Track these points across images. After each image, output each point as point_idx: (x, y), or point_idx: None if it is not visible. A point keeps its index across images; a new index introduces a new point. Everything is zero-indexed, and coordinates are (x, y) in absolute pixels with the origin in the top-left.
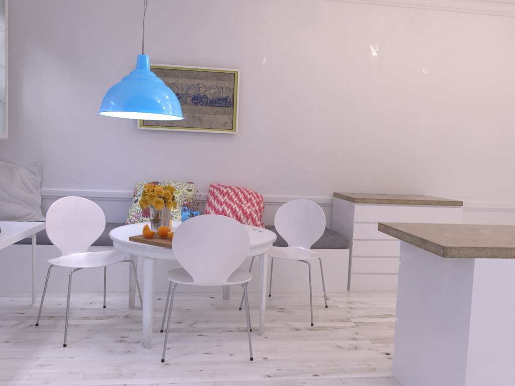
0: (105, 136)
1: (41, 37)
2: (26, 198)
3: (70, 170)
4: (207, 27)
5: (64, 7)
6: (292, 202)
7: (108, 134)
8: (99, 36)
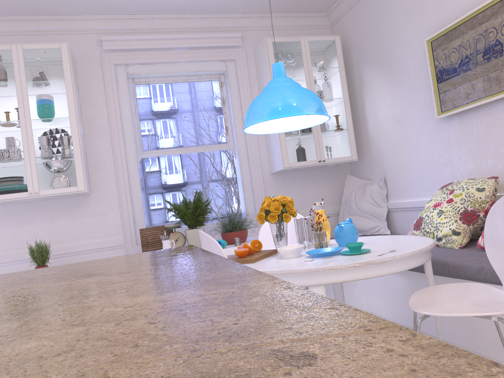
0: (419, 137)
1: (367, 58)
2: (373, 212)
3: (402, 179)
4: None
5: (374, 19)
6: (502, 201)
7: (421, 134)
8: (398, 30)
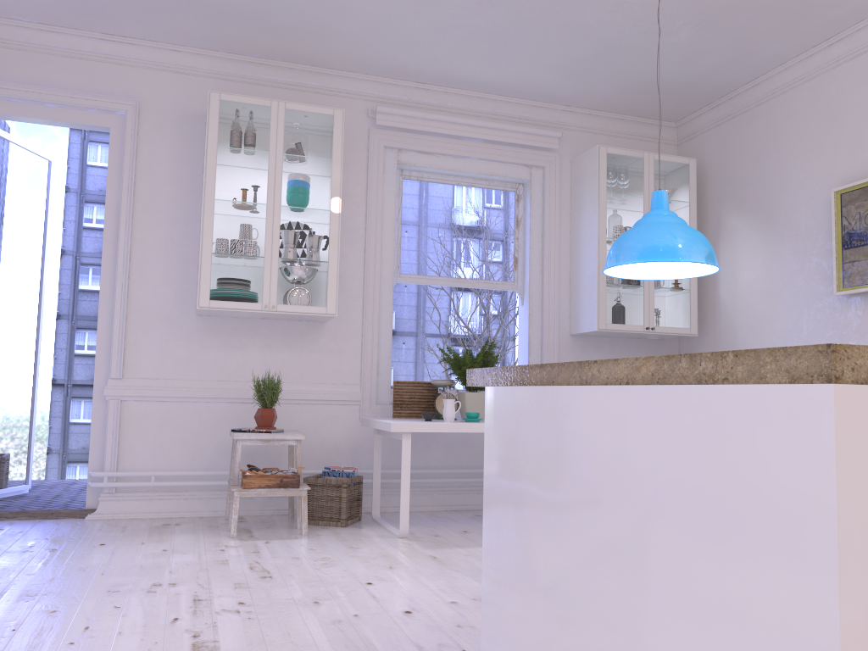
0: (802, 316)
1: (733, 197)
2: None
3: None
4: None
5: (753, 147)
6: None
7: (804, 312)
8: (790, 169)
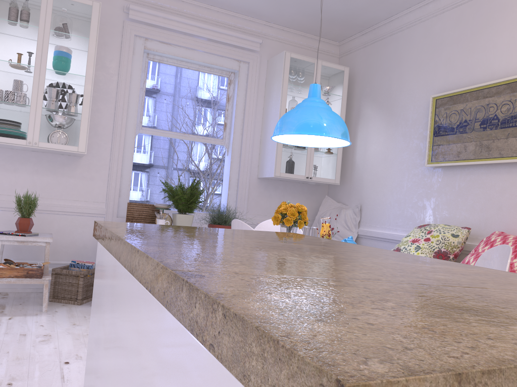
0: (404, 178)
1: (370, 95)
2: (343, 234)
3: (378, 211)
4: (507, 29)
5: (385, 63)
6: (495, 249)
7: (406, 175)
8: (406, 80)
